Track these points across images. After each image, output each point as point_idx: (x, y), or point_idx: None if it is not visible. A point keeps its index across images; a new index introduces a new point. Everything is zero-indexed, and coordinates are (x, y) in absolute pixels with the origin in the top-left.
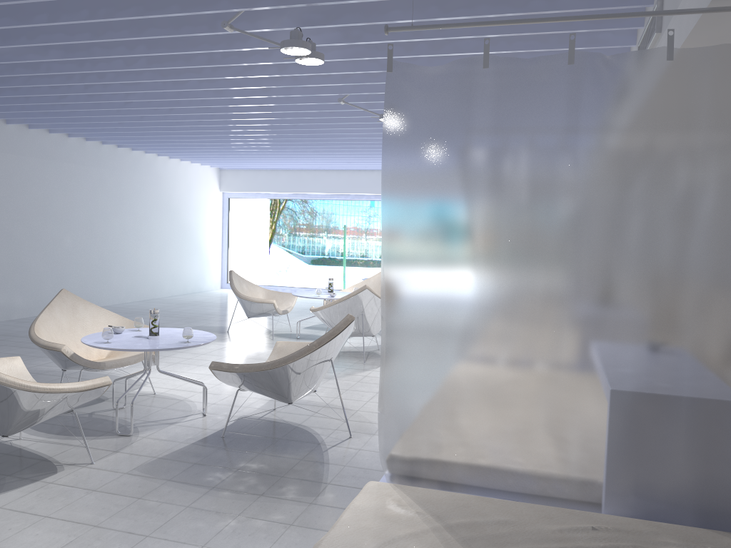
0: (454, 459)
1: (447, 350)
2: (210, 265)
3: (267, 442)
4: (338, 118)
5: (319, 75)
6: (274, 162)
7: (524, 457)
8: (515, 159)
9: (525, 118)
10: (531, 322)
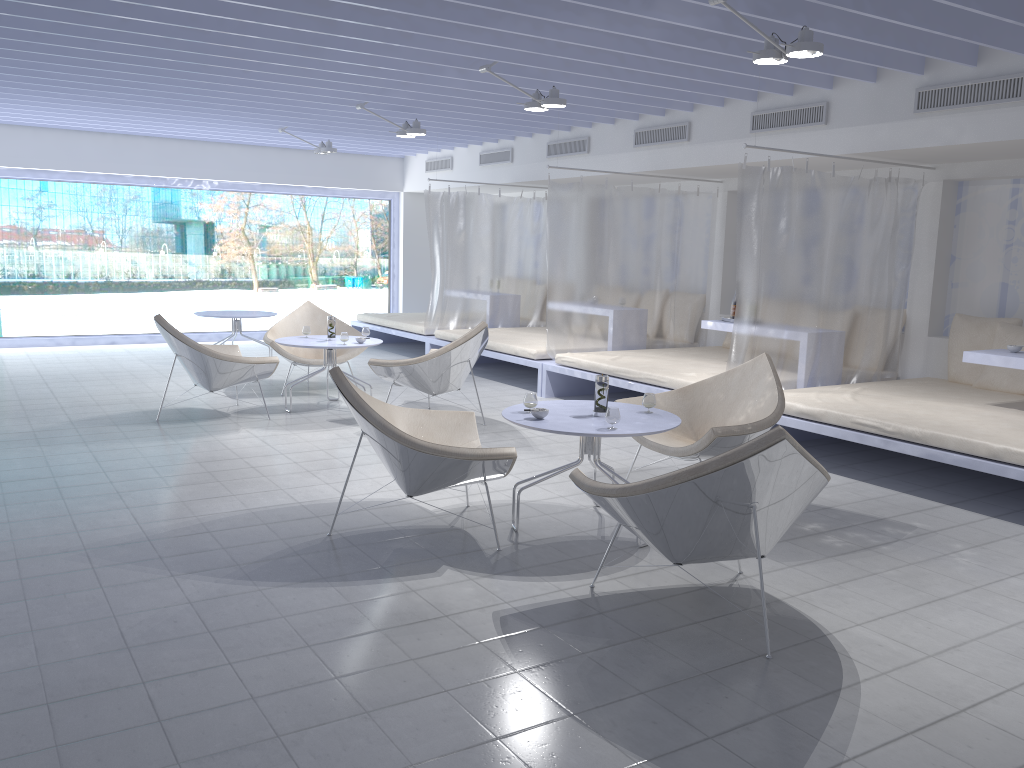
0: None
1: None
2: None
3: None
4: (349, 76)
5: (529, 38)
6: None
7: None
8: None
9: None
10: None
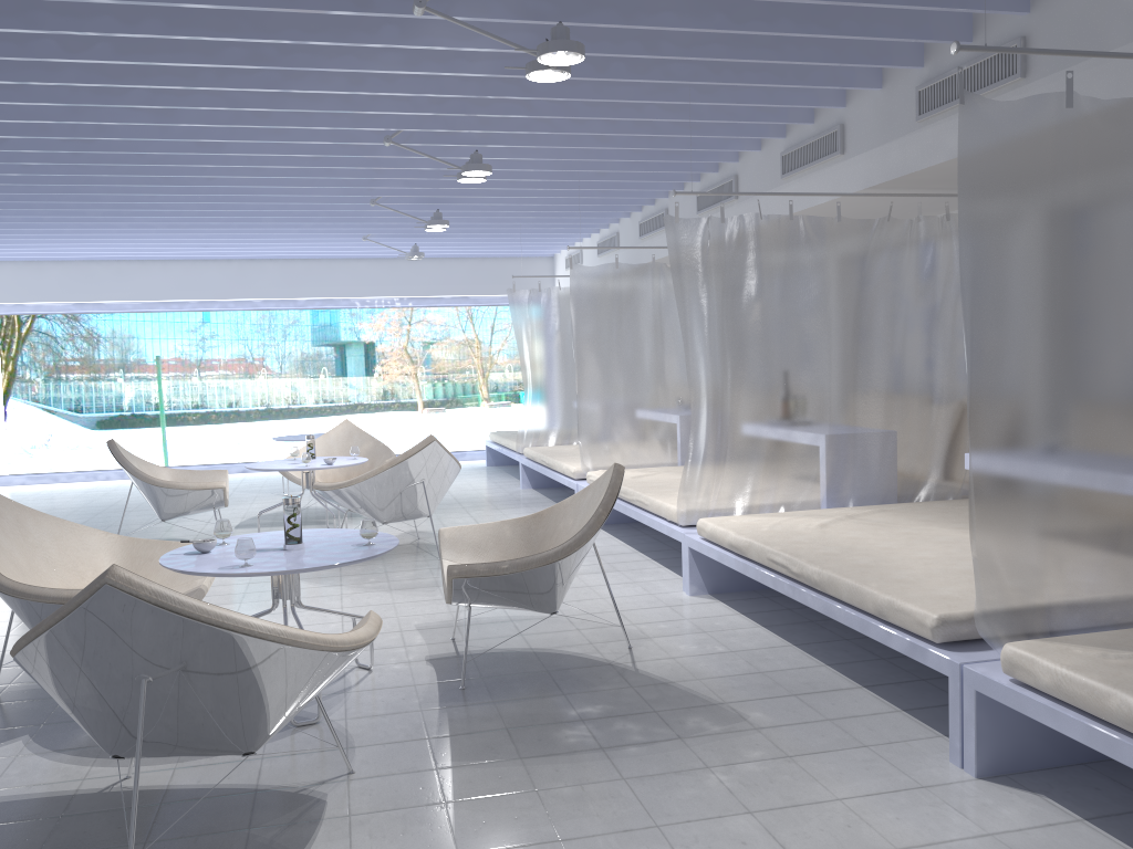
0: (1053, 598)
1: (1037, 463)
2: None
3: (539, 678)
4: (309, 169)
5: (390, 97)
6: (55, 246)
7: (1119, 578)
8: (1096, 221)
9: (1105, 171)
10: (1126, 415)
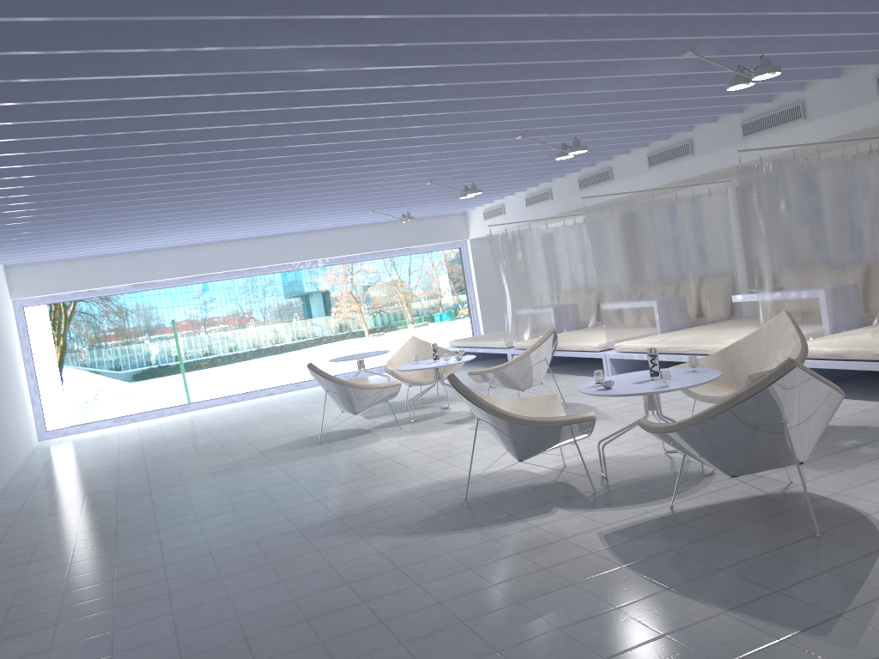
0: None
1: None
2: (28, 408)
3: None
4: (419, 162)
5: (550, 108)
6: (138, 241)
7: None
8: None
9: None
10: None
